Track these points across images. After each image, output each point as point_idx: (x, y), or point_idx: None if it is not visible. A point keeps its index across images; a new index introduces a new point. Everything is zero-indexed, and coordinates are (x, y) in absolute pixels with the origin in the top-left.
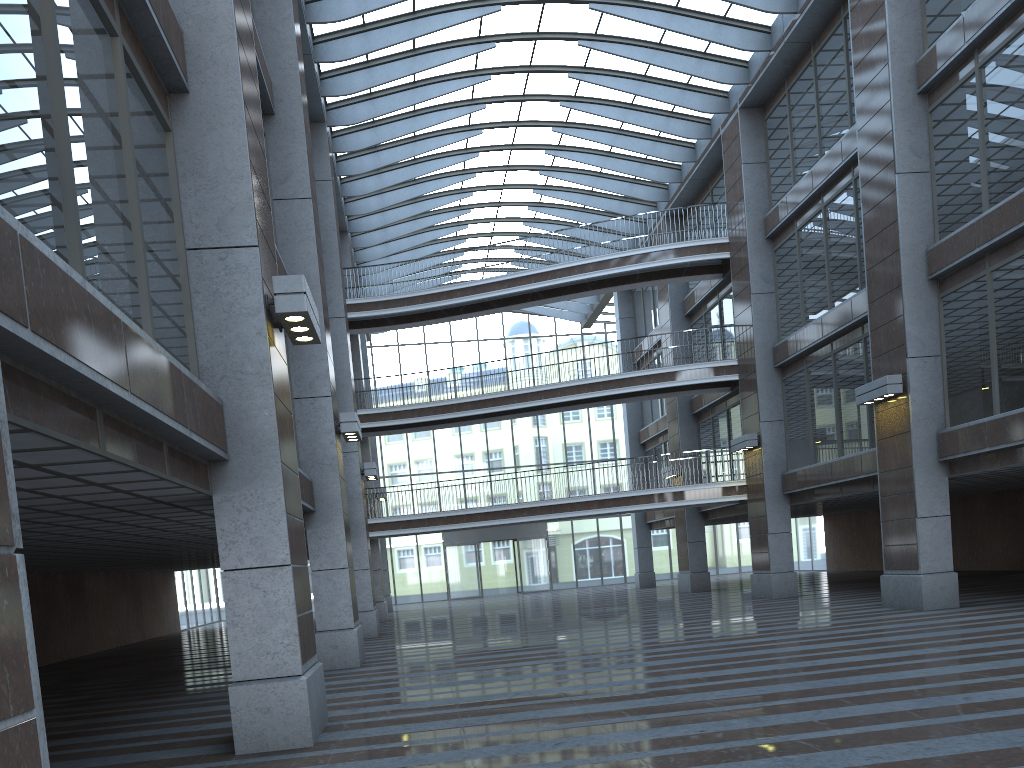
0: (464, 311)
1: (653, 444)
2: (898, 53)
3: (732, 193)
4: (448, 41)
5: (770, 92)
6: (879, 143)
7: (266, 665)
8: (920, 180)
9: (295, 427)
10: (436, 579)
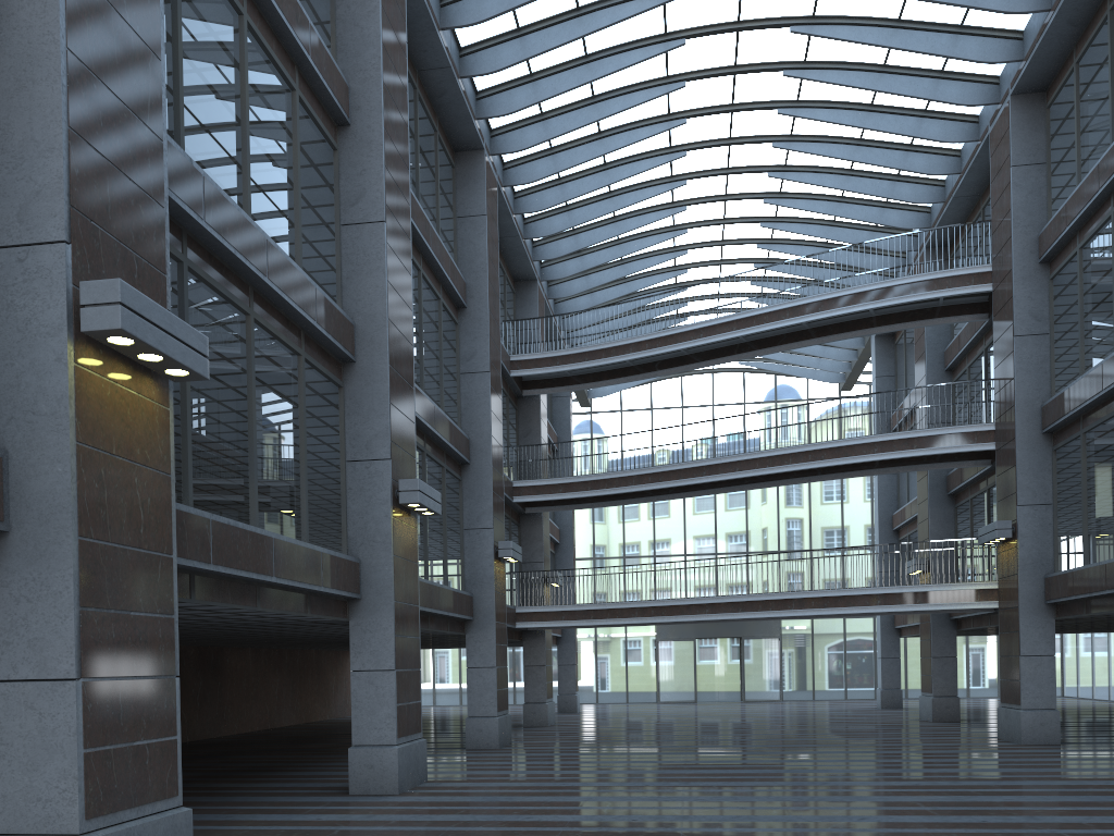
0: (659, 367)
1: (907, 531)
2: None
3: (998, 207)
4: (627, 42)
5: (1054, 69)
6: None
7: (35, 816)
8: None
9: (345, 496)
10: (645, 678)
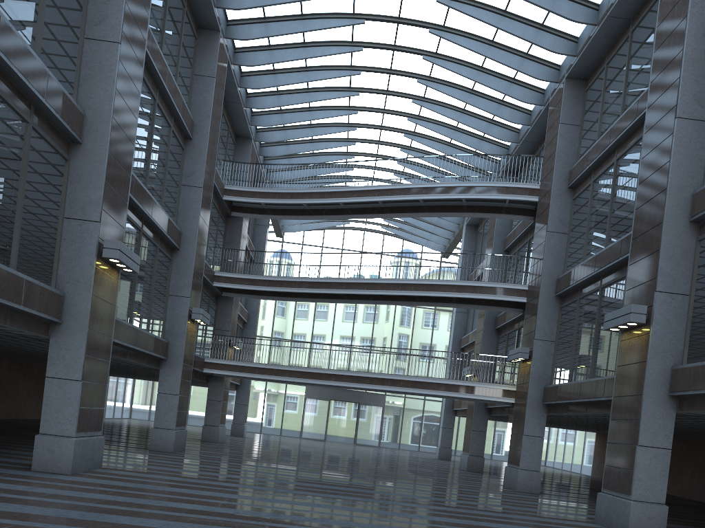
0: (325, 213)
1: (468, 350)
2: (698, 7)
3: (548, 148)
4: None
5: (593, 66)
6: (666, 91)
7: None
8: (698, 127)
9: (59, 243)
10: (294, 420)
